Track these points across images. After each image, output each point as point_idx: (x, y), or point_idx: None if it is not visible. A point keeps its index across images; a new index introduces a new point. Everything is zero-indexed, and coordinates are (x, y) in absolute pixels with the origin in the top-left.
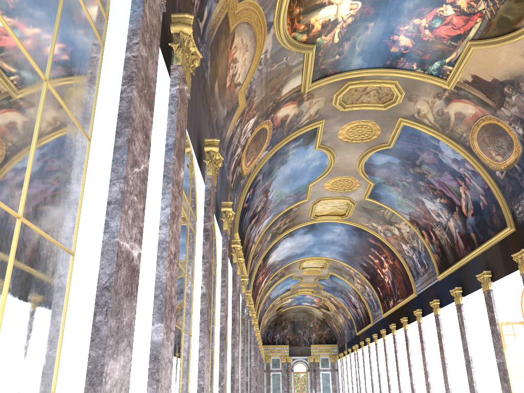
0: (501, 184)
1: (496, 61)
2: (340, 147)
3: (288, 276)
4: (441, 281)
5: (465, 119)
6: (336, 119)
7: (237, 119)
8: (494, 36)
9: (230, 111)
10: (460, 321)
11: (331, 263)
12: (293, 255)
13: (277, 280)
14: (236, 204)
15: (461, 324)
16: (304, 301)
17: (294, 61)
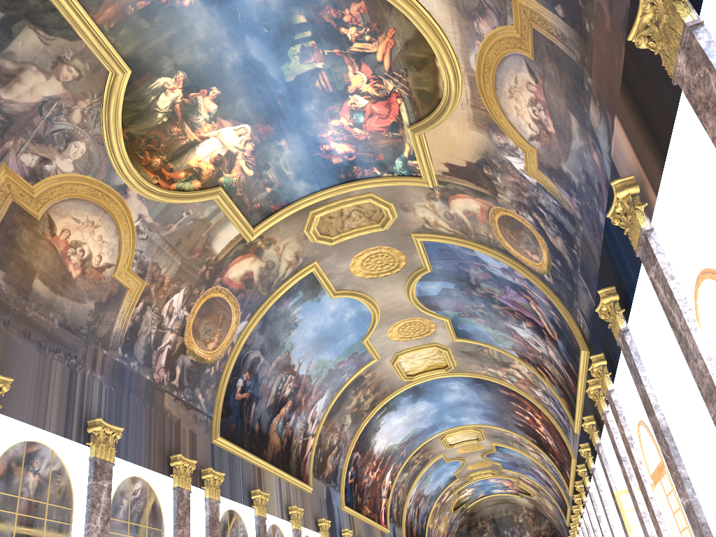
0: (556, 291)
1: (453, 141)
2: (369, 286)
3: (435, 460)
4: (581, 436)
5: (478, 217)
6: (333, 256)
7: (137, 304)
8: (429, 114)
9: (107, 300)
10: (599, 495)
11: (485, 430)
12: (420, 431)
13: (418, 469)
14: (209, 401)
15: (601, 499)
16: (492, 487)
17: (204, 212)
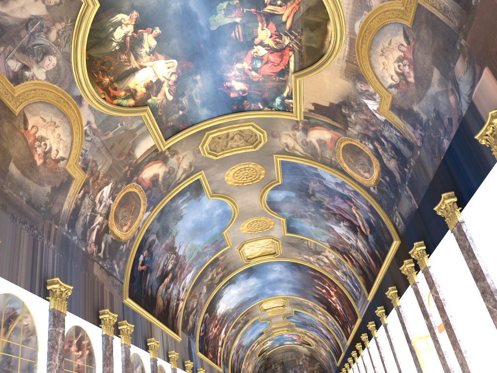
0: (378, 199)
1: (324, 87)
2: (235, 192)
3: (253, 320)
4: (372, 302)
5: (327, 144)
6: (215, 167)
7: (79, 191)
8: (310, 65)
9: (59, 186)
10: (389, 342)
11: (289, 299)
12: (247, 299)
13: (241, 326)
14: (121, 270)
15: (391, 345)
16: (285, 340)
17: (133, 124)
